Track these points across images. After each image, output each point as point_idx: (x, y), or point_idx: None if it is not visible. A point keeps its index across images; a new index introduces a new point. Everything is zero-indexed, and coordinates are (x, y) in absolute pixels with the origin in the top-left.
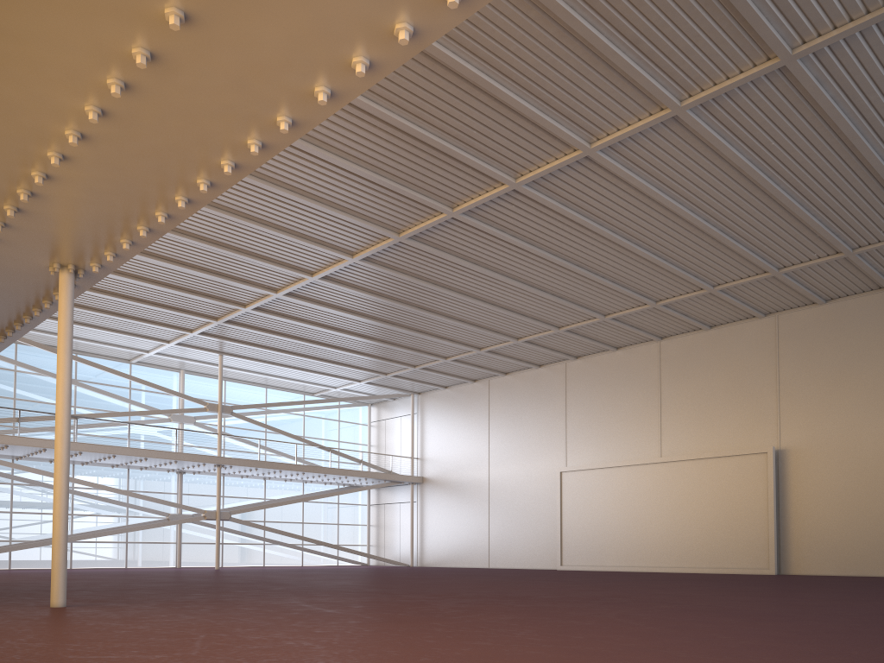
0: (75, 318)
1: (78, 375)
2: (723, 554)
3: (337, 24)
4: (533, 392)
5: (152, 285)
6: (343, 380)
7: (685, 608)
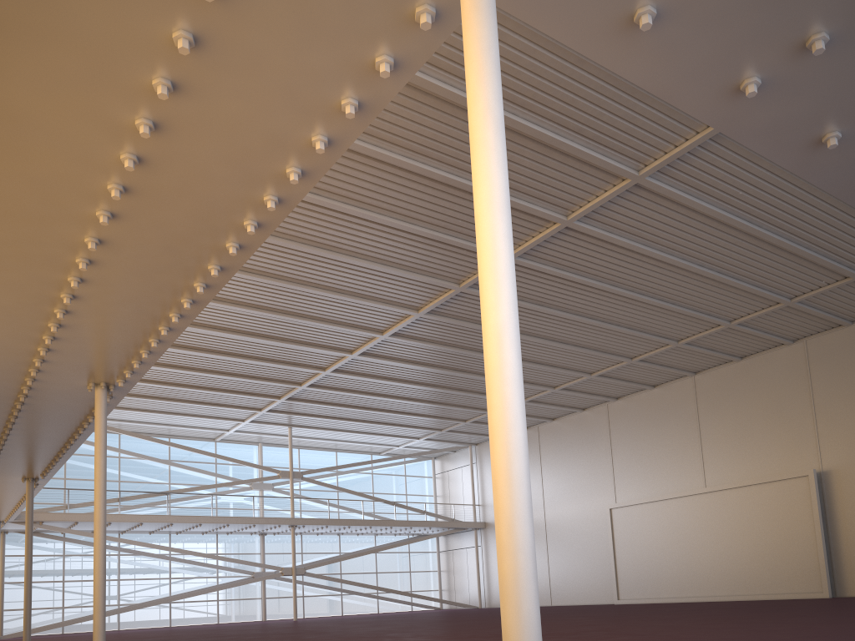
0: (163, 409)
1: (172, 455)
2: (775, 580)
3: (221, 203)
4: (580, 434)
5: (219, 375)
6: (402, 438)
7: (638, 639)
